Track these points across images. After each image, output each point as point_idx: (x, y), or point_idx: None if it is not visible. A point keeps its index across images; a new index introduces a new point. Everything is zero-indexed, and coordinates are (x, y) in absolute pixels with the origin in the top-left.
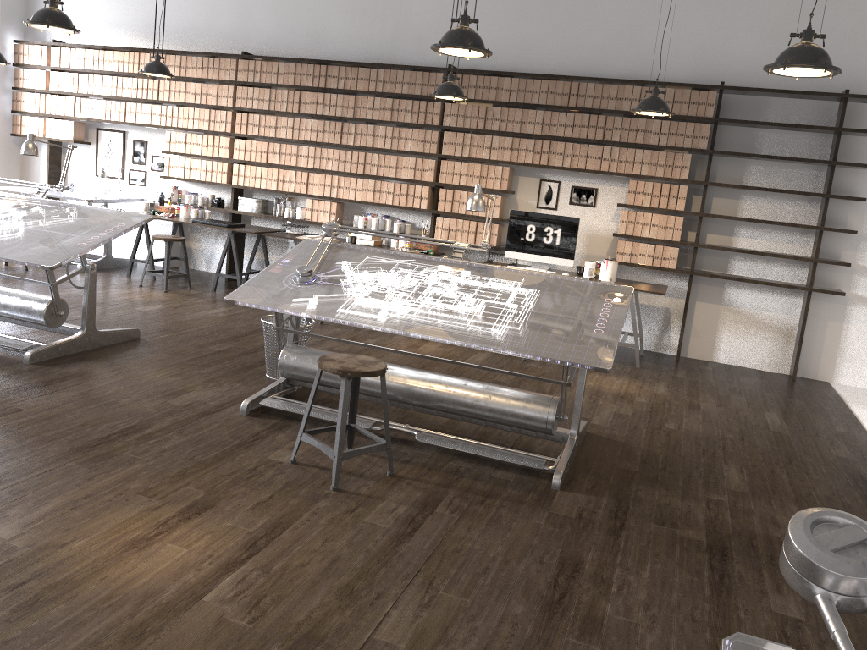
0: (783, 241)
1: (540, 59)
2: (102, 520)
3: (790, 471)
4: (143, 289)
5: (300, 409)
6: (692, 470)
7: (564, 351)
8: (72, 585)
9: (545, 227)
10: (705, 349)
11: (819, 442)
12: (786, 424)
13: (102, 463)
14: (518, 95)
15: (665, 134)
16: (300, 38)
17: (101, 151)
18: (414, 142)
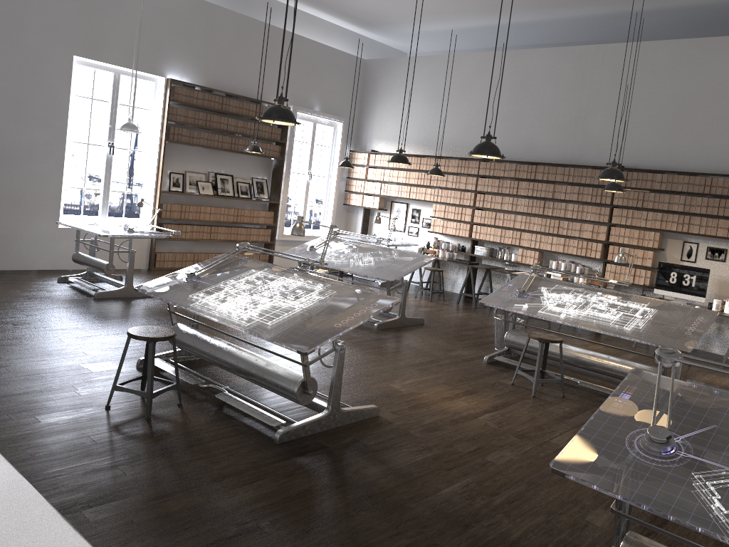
0: None
1: (684, 161)
2: (431, 389)
3: None
4: (417, 299)
5: (515, 363)
6: None
7: (663, 341)
8: (427, 404)
9: (684, 274)
10: None
11: None
12: None
13: (424, 371)
14: (667, 185)
15: None
16: (519, 147)
17: (392, 214)
18: (592, 214)
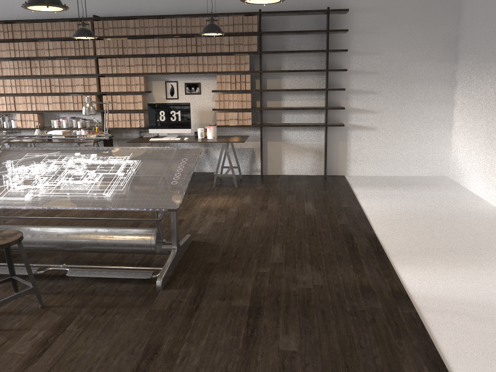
0: (309, 99)
1: (151, 6)
2: None
3: (311, 241)
4: None
5: None
6: (252, 253)
7: (149, 201)
8: None
9: (170, 111)
10: (277, 168)
11: (331, 216)
12: (315, 208)
13: None
14: (140, 30)
15: (232, 44)
16: None
17: None
18: (80, 68)
